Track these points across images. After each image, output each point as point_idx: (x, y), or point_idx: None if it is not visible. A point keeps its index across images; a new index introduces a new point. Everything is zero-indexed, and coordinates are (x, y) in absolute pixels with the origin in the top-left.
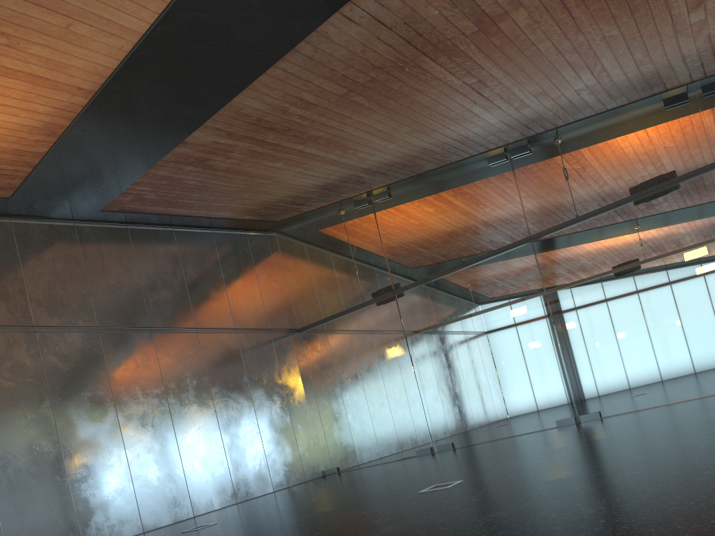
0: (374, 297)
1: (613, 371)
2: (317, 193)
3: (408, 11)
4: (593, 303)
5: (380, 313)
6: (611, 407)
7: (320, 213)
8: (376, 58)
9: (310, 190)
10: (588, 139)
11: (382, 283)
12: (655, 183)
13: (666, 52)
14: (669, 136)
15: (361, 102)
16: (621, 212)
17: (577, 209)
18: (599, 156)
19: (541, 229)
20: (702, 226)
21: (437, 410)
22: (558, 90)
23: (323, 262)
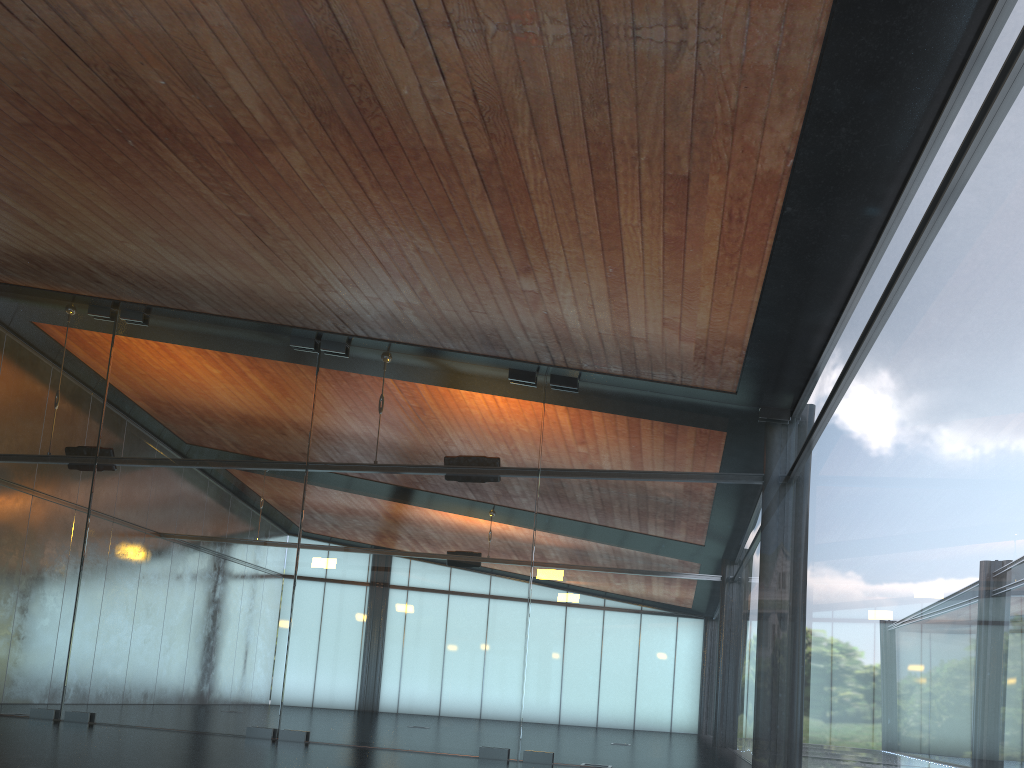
0: (63, 453)
1: (343, 682)
2: (18, 262)
3: (114, 55)
4: (352, 582)
5: (62, 479)
6: (324, 730)
7: (33, 297)
8: (73, 98)
9: (3, 251)
10: (417, 373)
11: (84, 437)
12: (471, 462)
13: (502, 310)
14: (503, 414)
15: (62, 153)
16: (422, 480)
17: (375, 453)
18: (422, 400)
19: (324, 459)
20: (501, 537)
21: (89, 656)
22: (372, 289)
23: (7, 369)
